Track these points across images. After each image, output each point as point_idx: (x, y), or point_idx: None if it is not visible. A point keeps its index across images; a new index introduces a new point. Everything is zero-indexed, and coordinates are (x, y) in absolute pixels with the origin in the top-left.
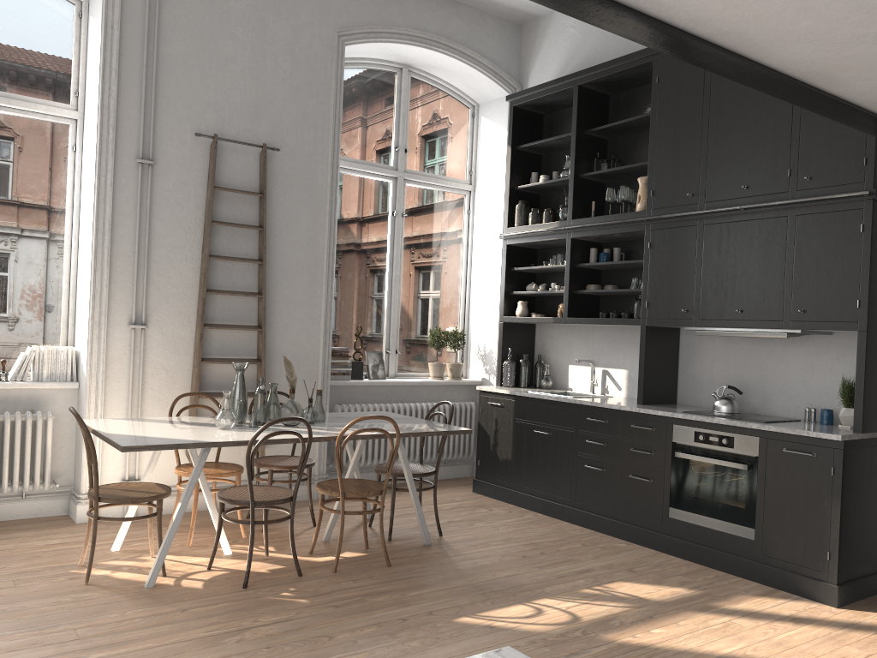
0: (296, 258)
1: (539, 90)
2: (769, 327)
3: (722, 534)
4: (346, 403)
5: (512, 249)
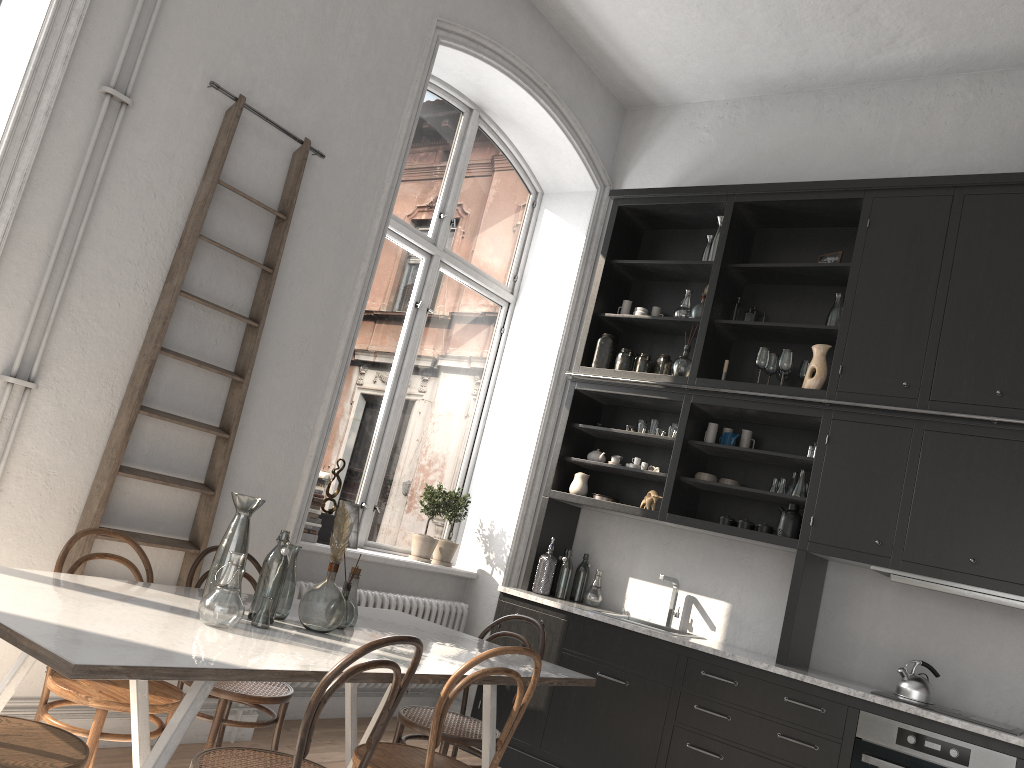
0: (302, 332)
1: (668, 194)
2: (1022, 594)
3: None
4: (299, 578)
5: (579, 397)
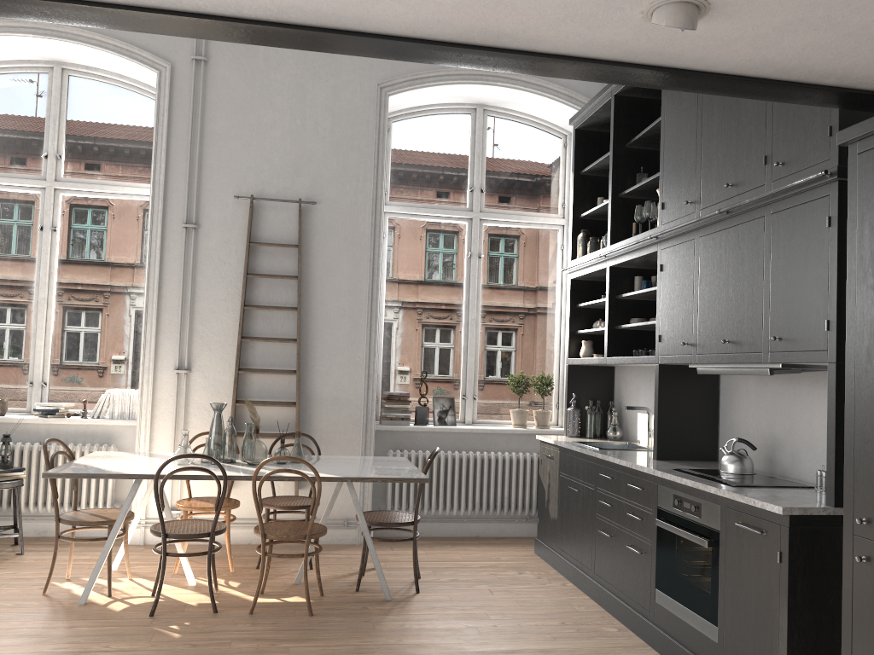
0: (337, 304)
1: (588, 107)
2: (751, 361)
3: (693, 630)
4: (406, 448)
5: (578, 284)
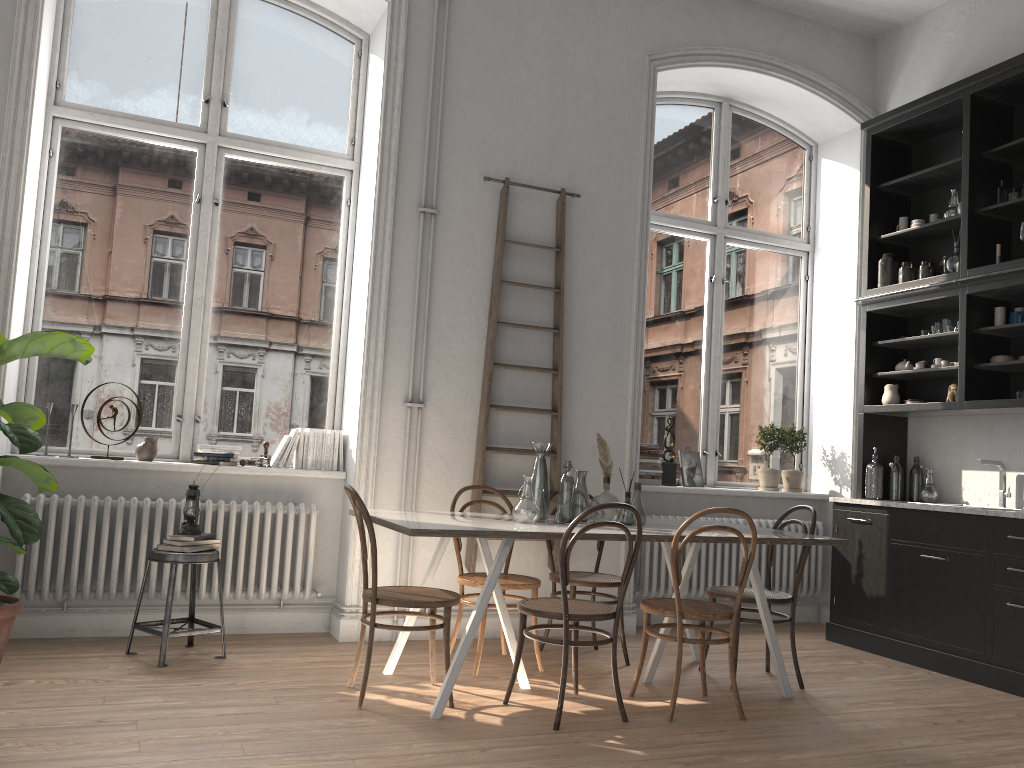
0: (598, 327)
1: (910, 109)
2: None
3: None
4: (655, 514)
5: (874, 318)
